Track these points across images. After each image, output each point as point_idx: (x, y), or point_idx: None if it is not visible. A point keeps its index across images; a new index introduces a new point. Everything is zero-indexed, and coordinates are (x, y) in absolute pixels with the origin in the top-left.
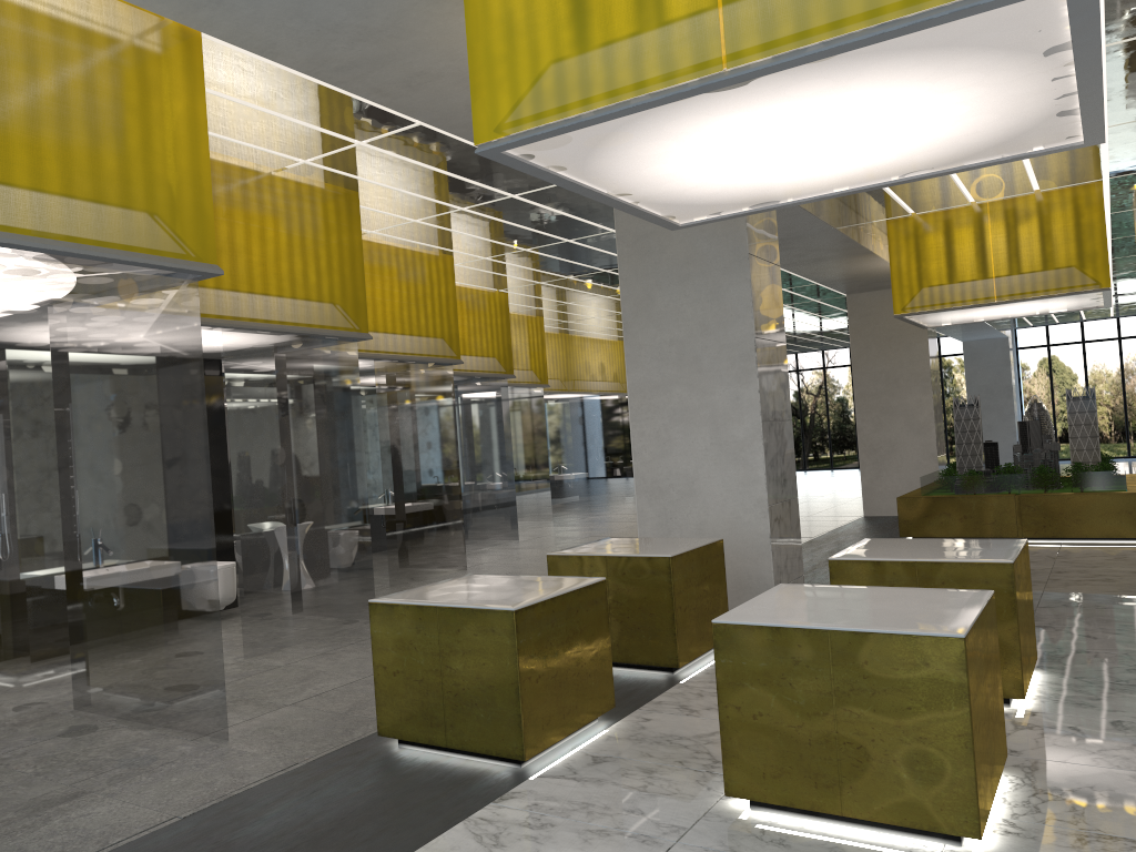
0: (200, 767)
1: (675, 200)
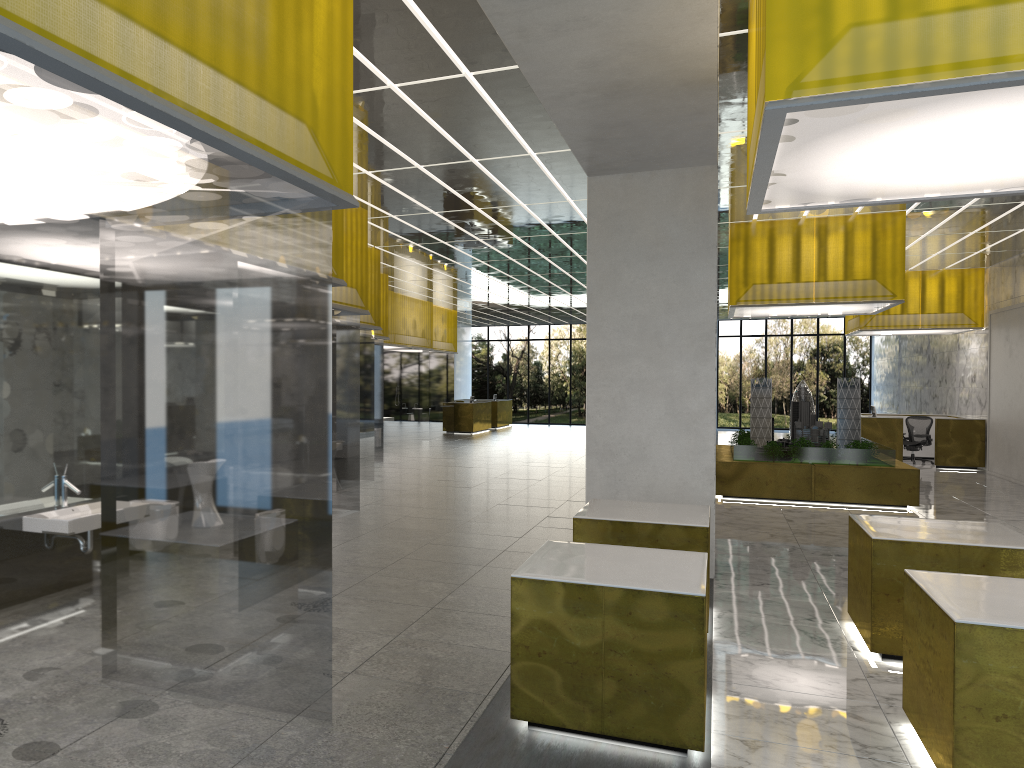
0: (337, 761)
1: (804, 186)
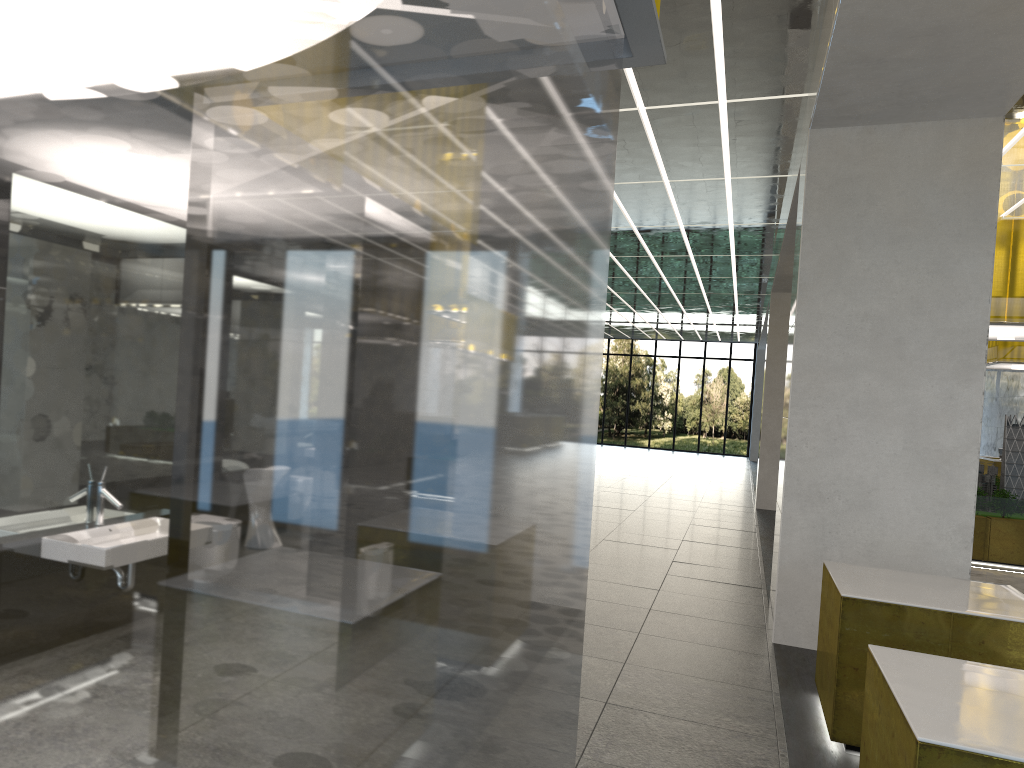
0: None
1: None
